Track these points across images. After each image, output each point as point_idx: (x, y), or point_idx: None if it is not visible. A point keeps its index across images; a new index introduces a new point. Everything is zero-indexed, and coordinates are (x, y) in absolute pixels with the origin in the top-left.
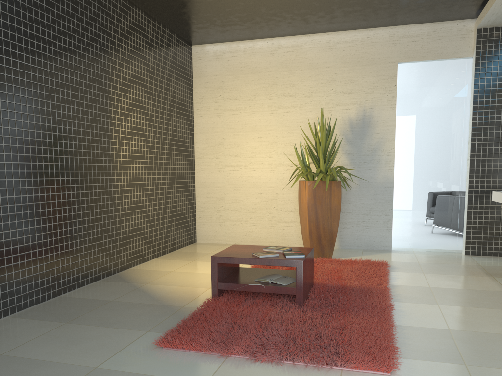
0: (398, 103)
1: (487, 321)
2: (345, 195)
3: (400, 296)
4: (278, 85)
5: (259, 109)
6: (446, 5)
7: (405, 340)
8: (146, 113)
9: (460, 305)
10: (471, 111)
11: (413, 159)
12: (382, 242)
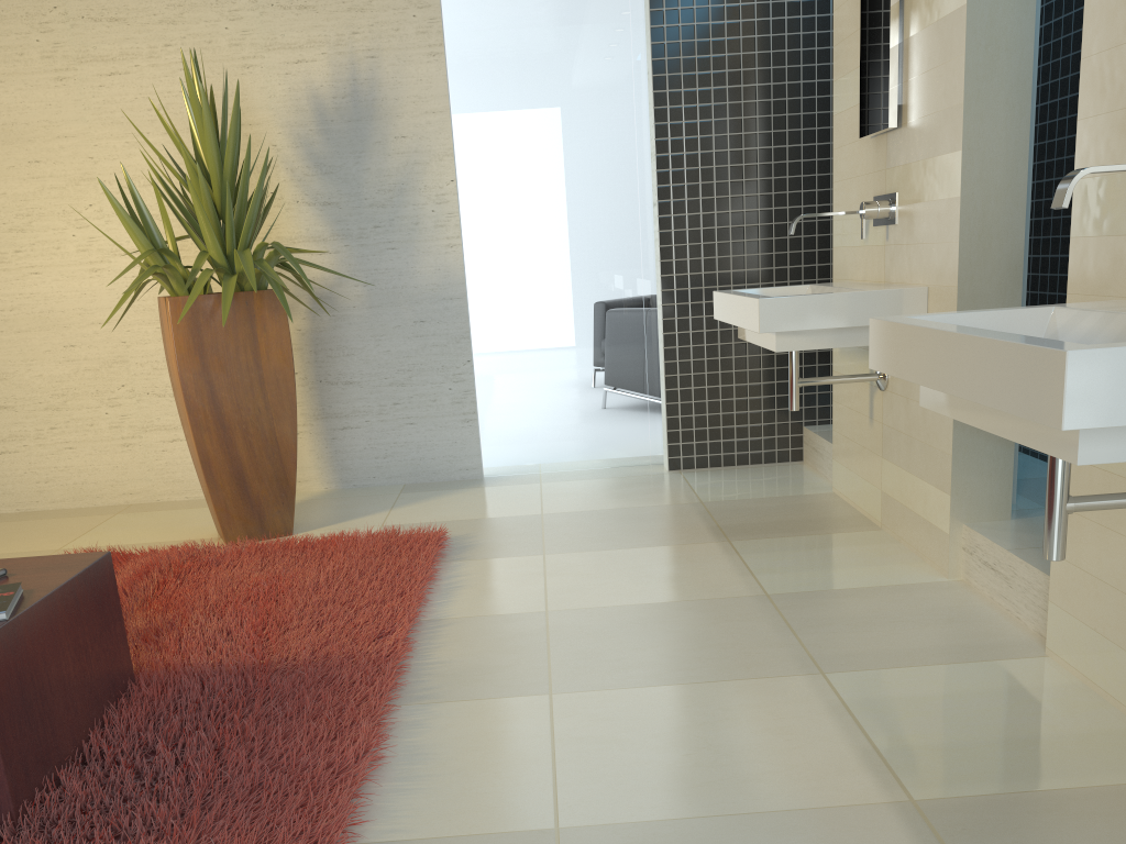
0: (451, 41)
1: (690, 751)
2: (333, 331)
3: (442, 674)
4: None
5: (15, 68)
6: None
7: None
8: None
9: (620, 684)
10: (650, 61)
11: (512, 213)
12: (455, 459)
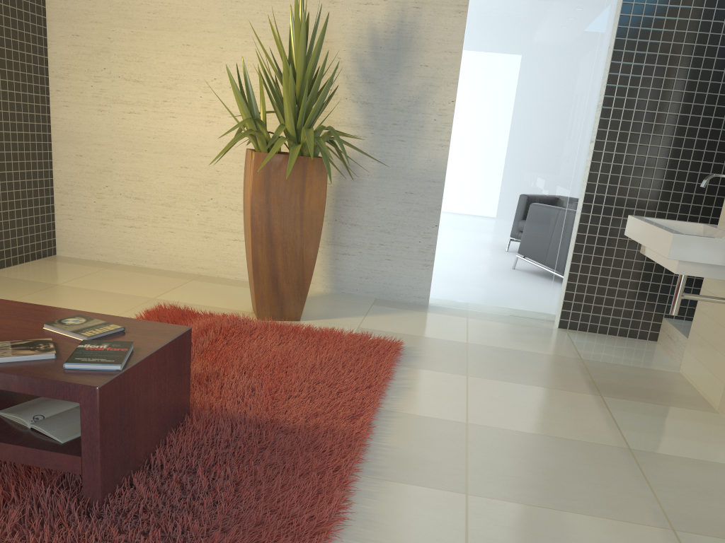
0: (473, 4)
1: None
2: (351, 188)
3: (390, 457)
4: None
5: None
6: None
7: None
8: None
9: (518, 499)
10: (613, 39)
11: (489, 130)
12: (412, 289)
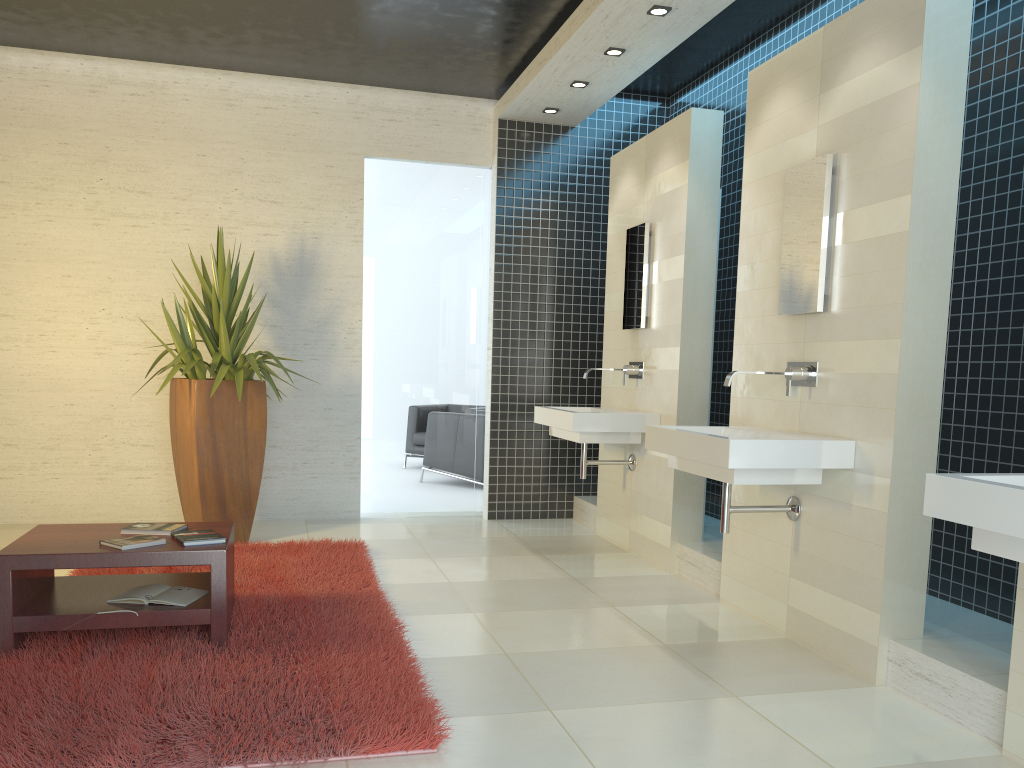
0: (368, 234)
1: (557, 631)
2: (267, 410)
3: (406, 605)
4: (110, 164)
5: (64, 213)
6: (453, 67)
7: (441, 684)
8: None
9: (509, 609)
10: (492, 263)
11: (396, 344)
12: (342, 504)
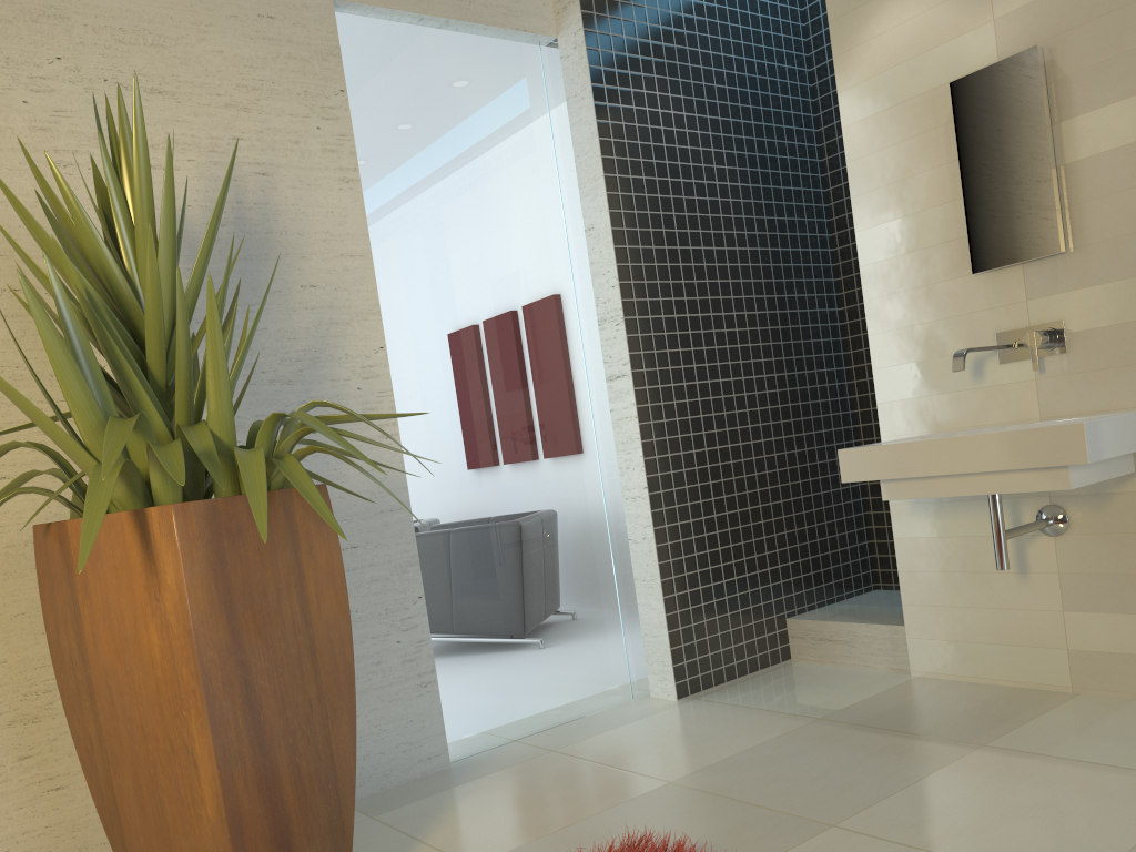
0: (363, 168)
1: None
2: None
3: None
4: None
5: None
6: None
7: None
8: None
9: None
10: (600, 213)
11: (453, 391)
12: (412, 746)
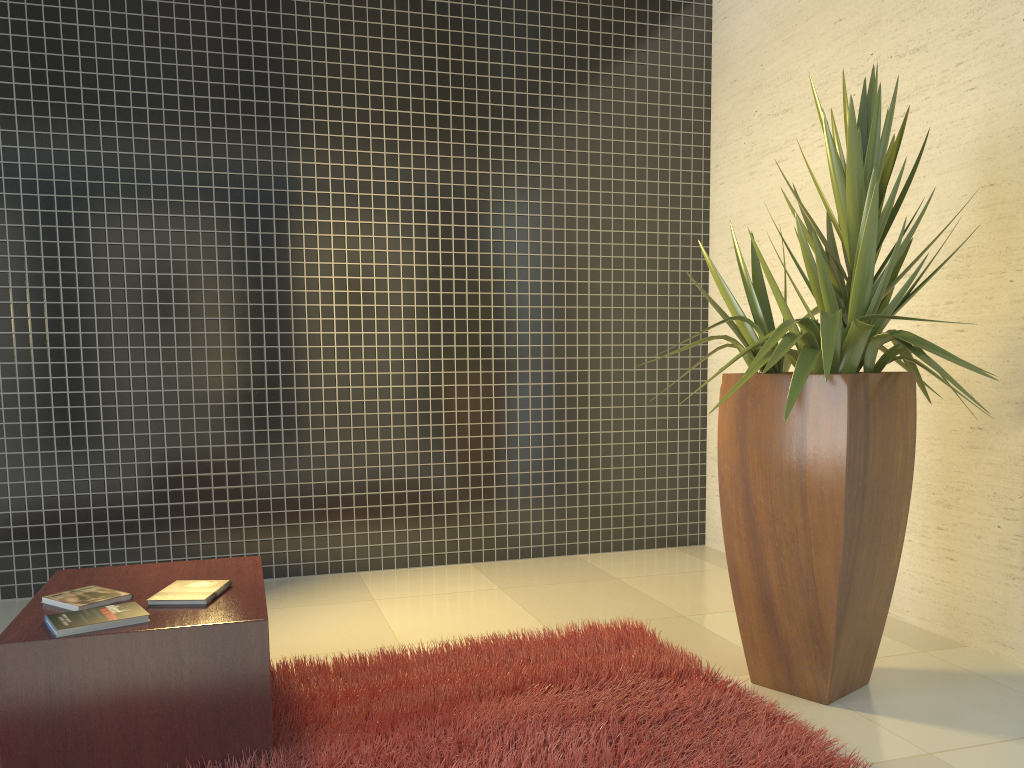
0: None
1: None
2: None
3: None
4: (881, 23)
5: None
6: None
7: None
8: (452, 203)
9: None
10: None
11: None
12: None
